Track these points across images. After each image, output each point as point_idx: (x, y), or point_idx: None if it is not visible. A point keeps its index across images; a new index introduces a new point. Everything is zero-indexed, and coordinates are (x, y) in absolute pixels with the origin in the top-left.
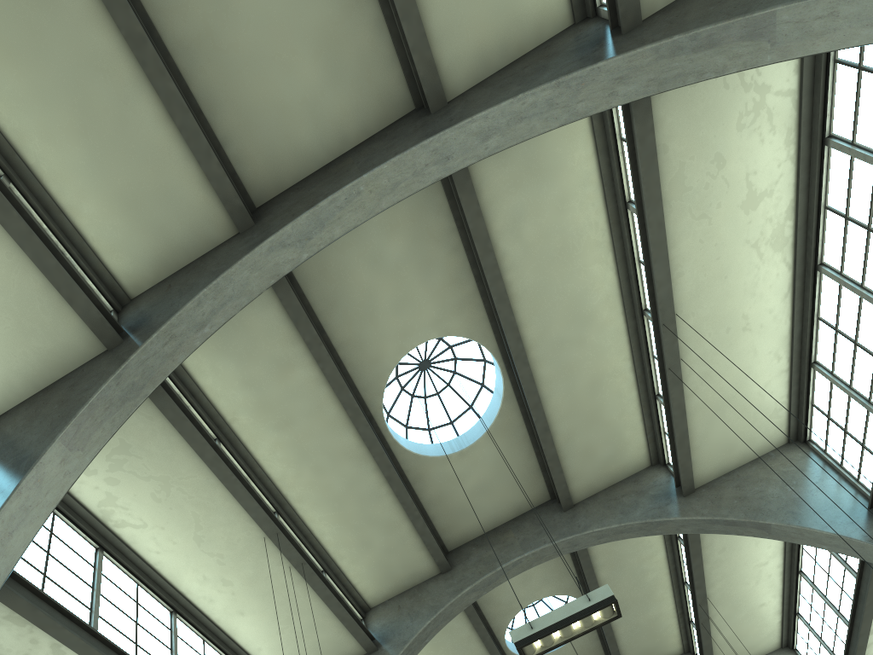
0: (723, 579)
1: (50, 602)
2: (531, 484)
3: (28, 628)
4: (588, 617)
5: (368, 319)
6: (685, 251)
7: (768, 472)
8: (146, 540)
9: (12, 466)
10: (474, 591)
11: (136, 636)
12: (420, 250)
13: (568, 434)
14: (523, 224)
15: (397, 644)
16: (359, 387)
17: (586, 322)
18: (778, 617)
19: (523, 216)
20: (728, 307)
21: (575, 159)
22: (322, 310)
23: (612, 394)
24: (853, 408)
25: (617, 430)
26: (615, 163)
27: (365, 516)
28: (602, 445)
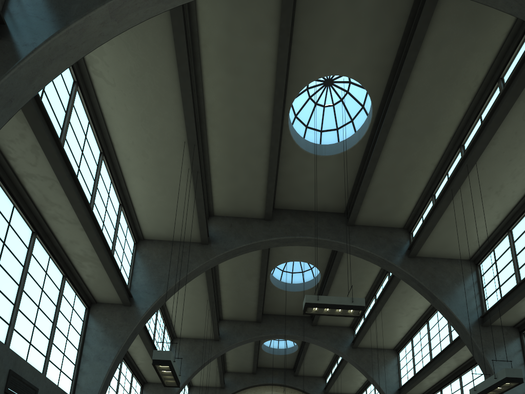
0: (394, 305)
1: (45, 116)
2: (340, 199)
3: (23, 126)
4: (347, 310)
5: (322, 36)
6: (505, 133)
7: (451, 270)
8: (109, 95)
9: (63, 1)
10: (277, 242)
11: (80, 163)
12: (380, 14)
13: (378, 185)
14: (444, 47)
15: (221, 248)
16: (289, 77)
17: (431, 130)
18: (402, 335)
19: (447, 42)
20: (499, 176)
21: (495, 29)
22: (300, 9)
23: (413, 179)
24: (509, 267)
25: (401, 199)
26: (512, 49)
27: (244, 161)
28: (389, 202)
